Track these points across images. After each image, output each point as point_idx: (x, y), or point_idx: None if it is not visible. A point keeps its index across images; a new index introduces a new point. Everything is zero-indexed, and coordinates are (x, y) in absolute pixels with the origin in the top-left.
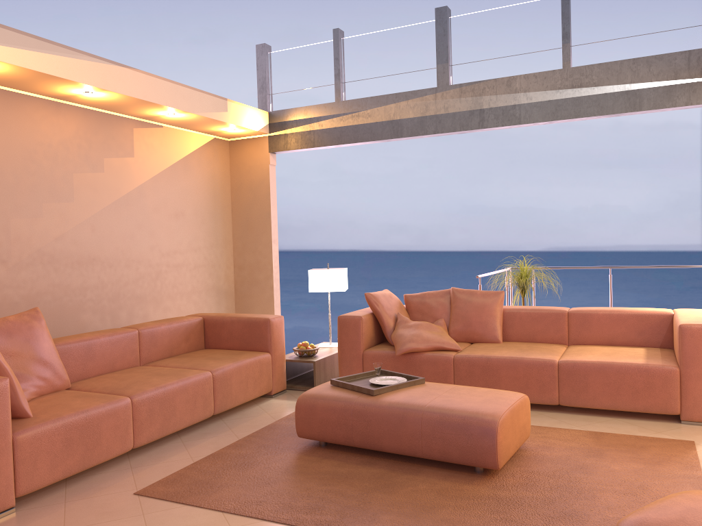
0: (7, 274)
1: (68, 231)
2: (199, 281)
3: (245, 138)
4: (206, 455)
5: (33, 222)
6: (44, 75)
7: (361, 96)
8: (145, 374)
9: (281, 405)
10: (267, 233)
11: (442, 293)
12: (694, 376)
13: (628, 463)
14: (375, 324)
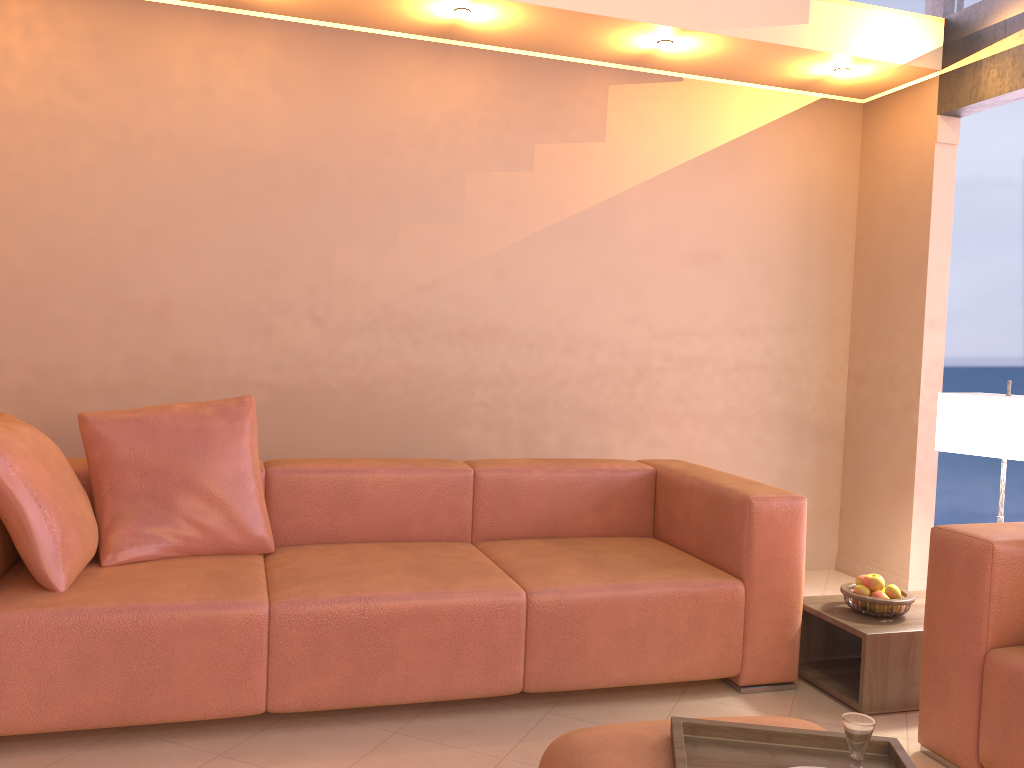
0: (323, 341)
1: (447, 276)
2: (747, 398)
3: (892, 90)
4: None
5: (378, 256)
6: None
7: None
8: (406, 562)
9: None
10: (916, 305)
11: None
12: None
13: None
14: None
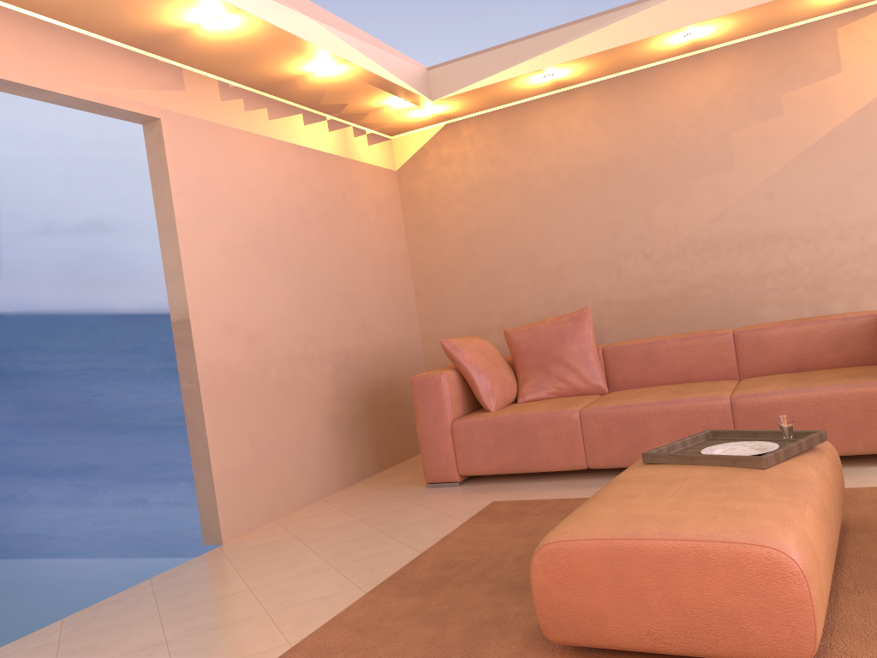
0: (653, 269)
1: (729, 207)
2: None
3: None
4: None
5: (678, 206)
6: (607, 52)
7: None
8: (672, 390)
9: None
10: None
11: None
12: None
13: None
14: None
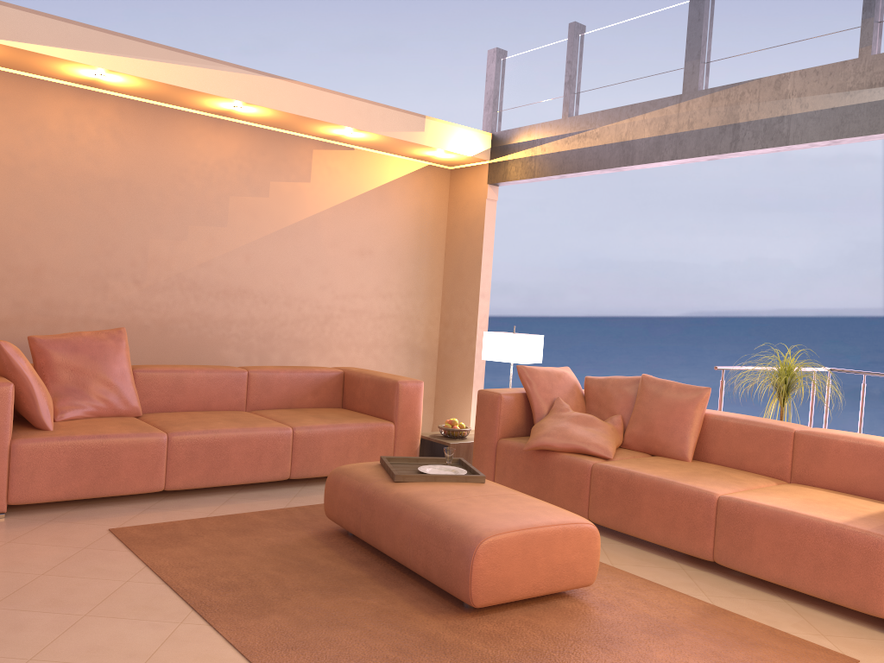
0: (140, 295)
1: (217, 257)
2: (386, 334)
3: (466, 165)
4: (228, 514)
5: (175, 244)
6: (176, 88)
7: (593, 111)
8: (222, 418)
9: None
10: (476, 285)
11: (630, 380)
12: None
13: (690, 655)
14: (528, 408)
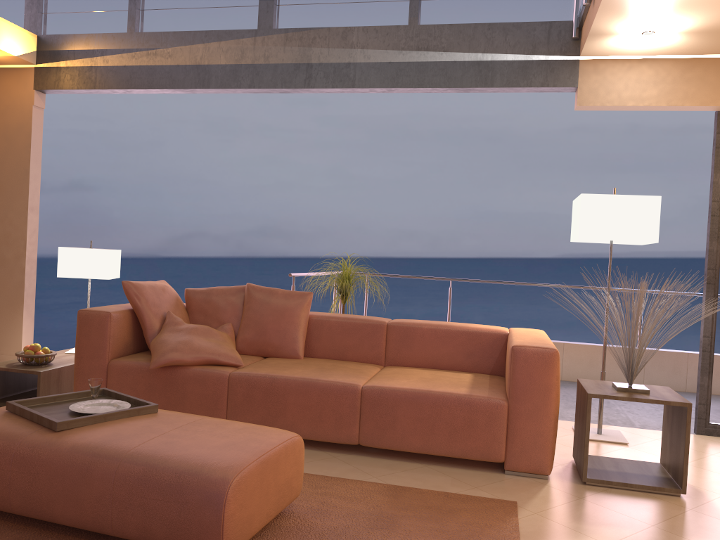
0: None
1: None
2: None
3: (2, 66)
4: None
5: None
6: None
7: (163, 30)
8: None
9: None
10: (23, 198)
11: (235, 290)
12: (524, 413)
13: (427, 539)
14: (135, 325)
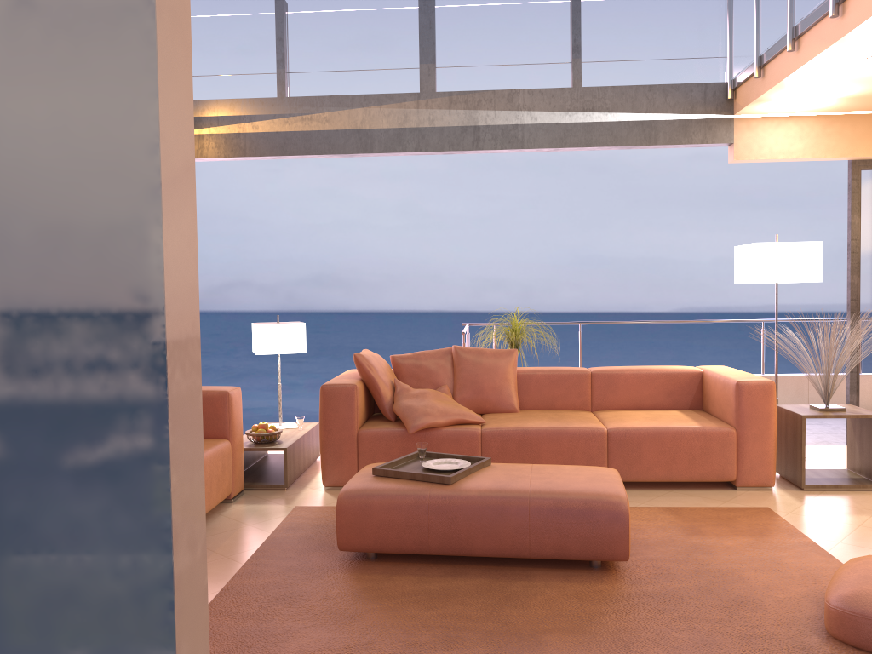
0: None
1: None
2: None
3: None
4: (214, 591)
5: None
6: None
7: (314, 94)
8: None
9: (256, 512)
10: None
11: (441, 353)
12: (751, 437)
13: (735, 537)
14: (365, 394)
